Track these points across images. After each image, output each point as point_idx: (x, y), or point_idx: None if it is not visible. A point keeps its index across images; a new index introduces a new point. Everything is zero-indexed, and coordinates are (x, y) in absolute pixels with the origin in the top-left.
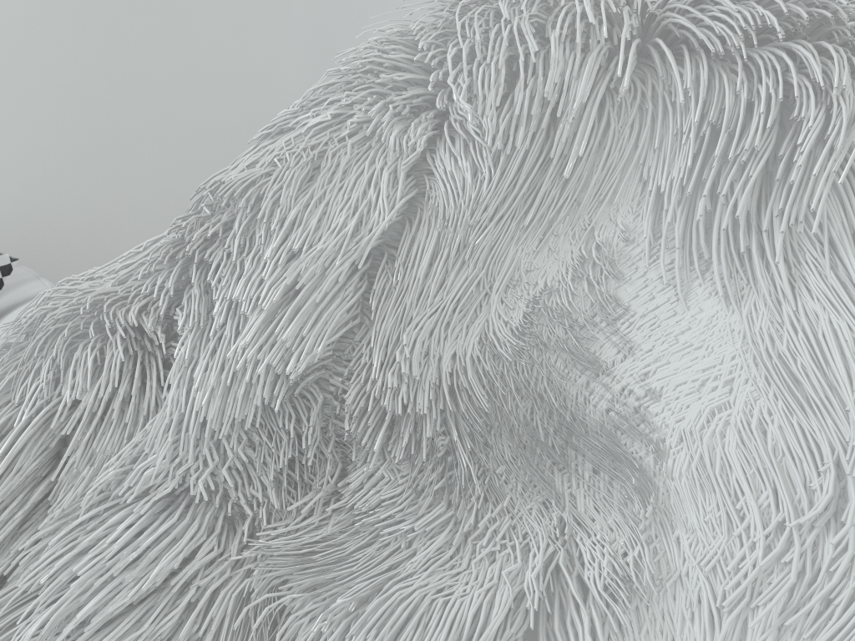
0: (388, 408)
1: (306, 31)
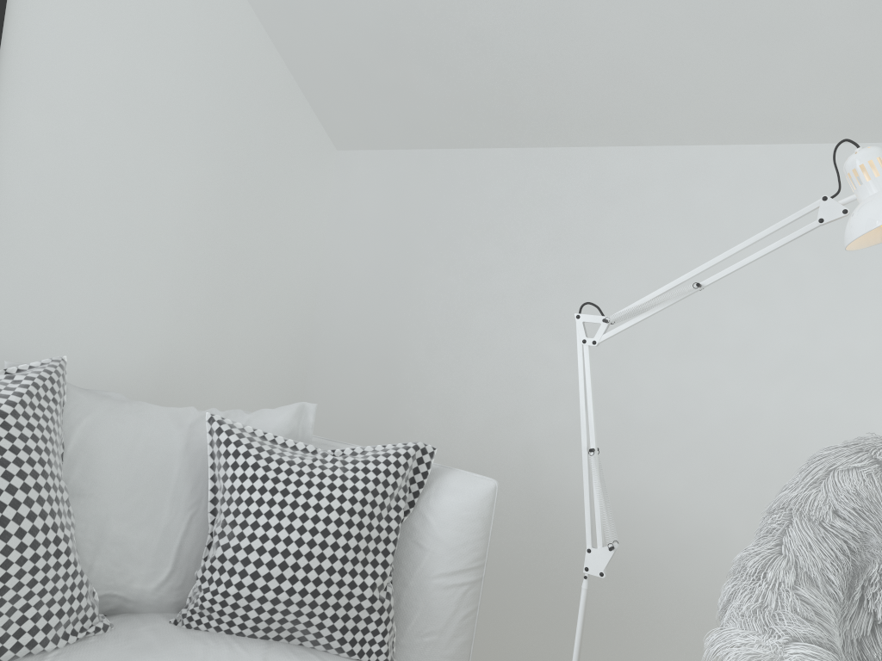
0: None
1: (371, 225)
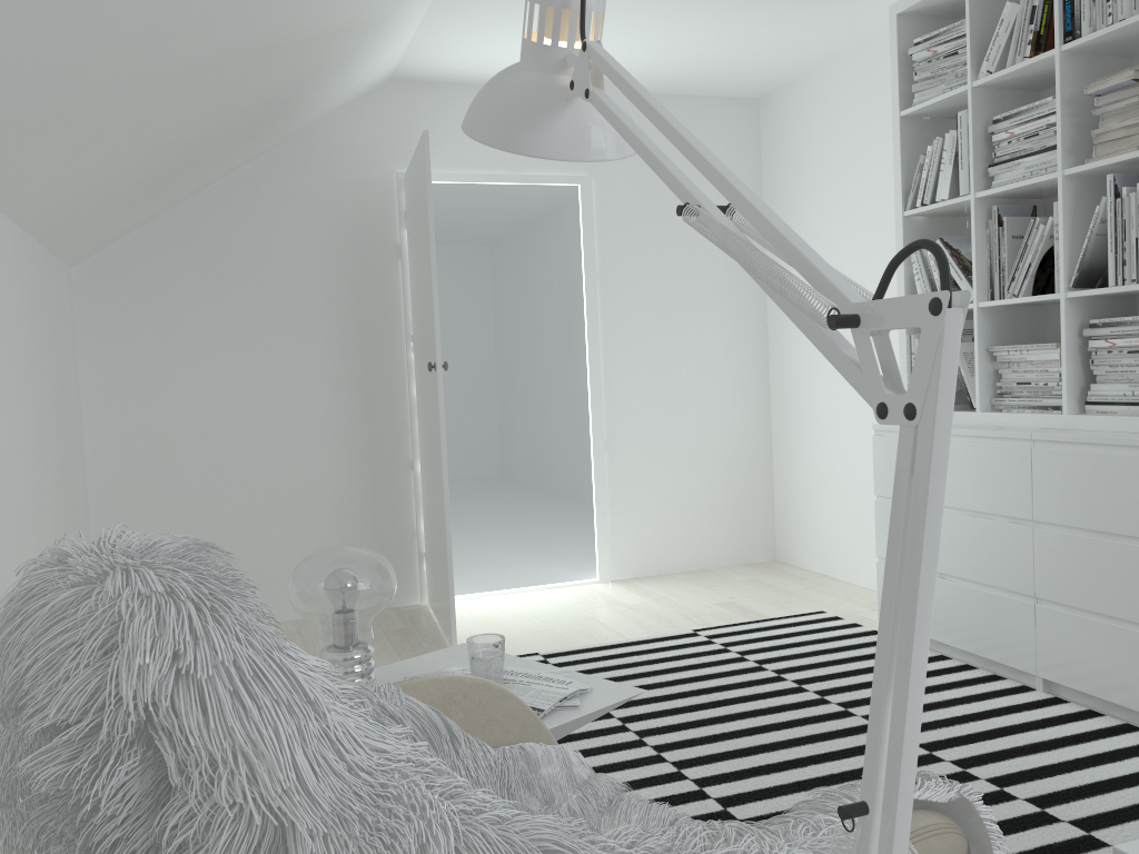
0: None
1: None
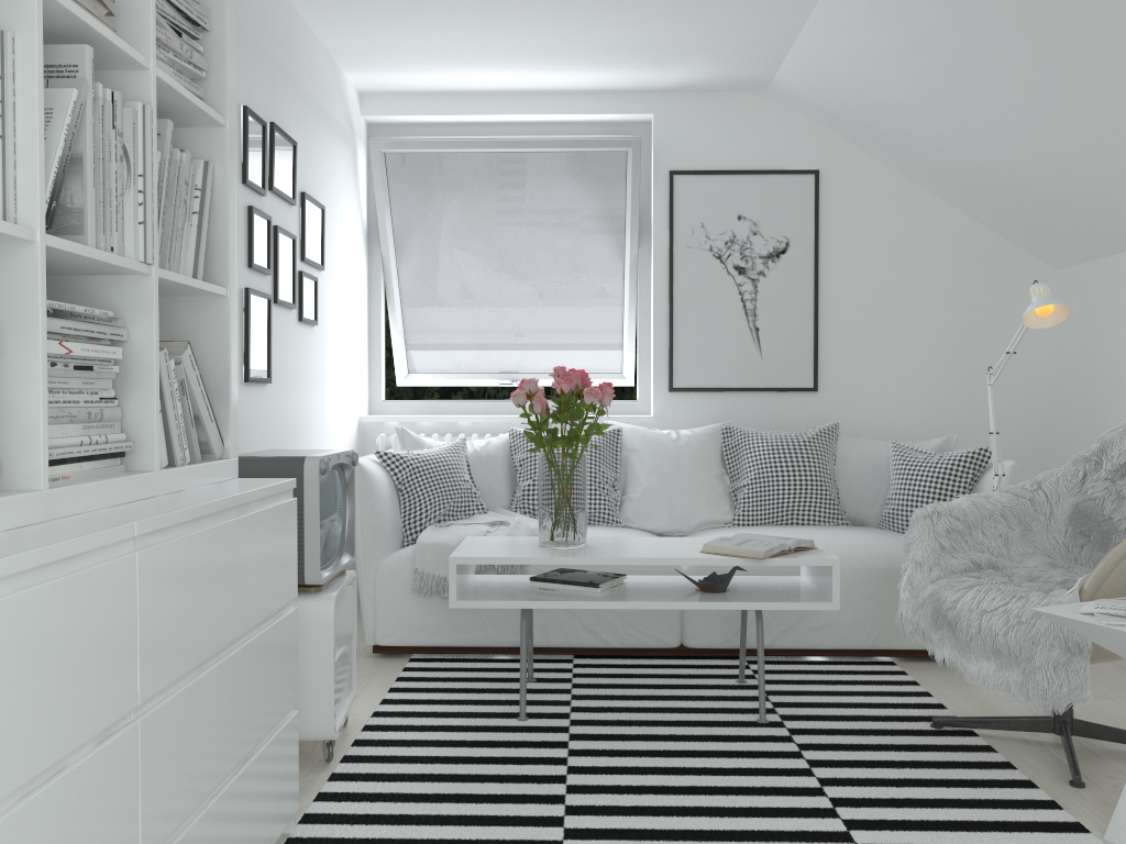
0: None
1: (1075, 319)
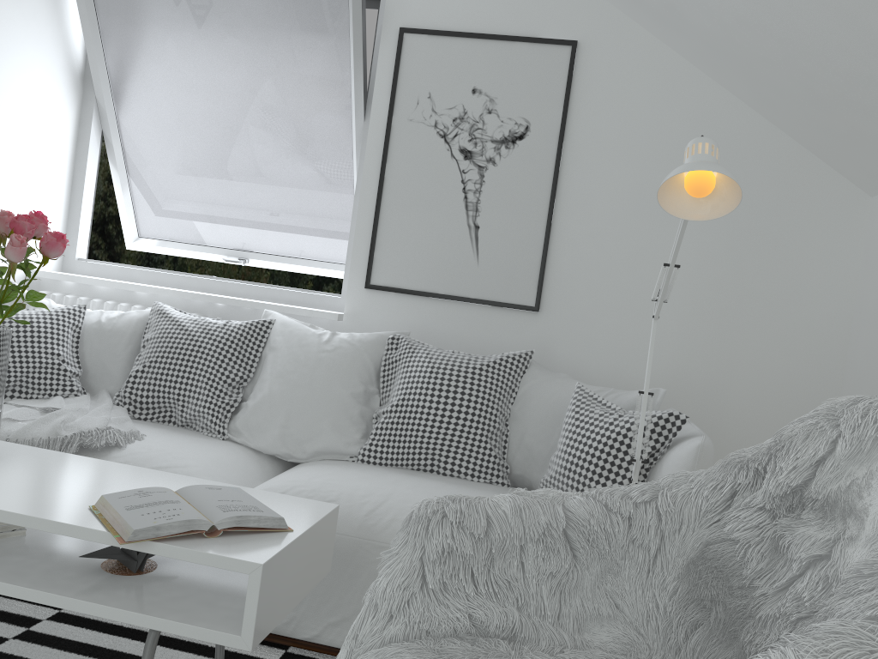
0: (813, 497)
1: None
